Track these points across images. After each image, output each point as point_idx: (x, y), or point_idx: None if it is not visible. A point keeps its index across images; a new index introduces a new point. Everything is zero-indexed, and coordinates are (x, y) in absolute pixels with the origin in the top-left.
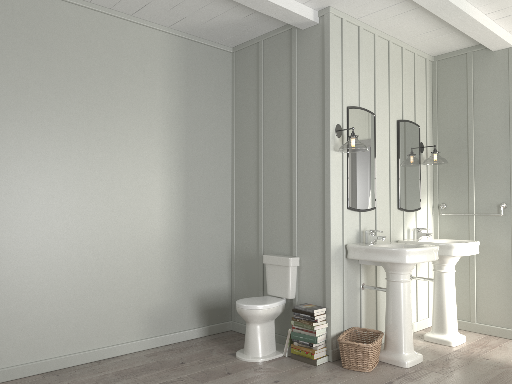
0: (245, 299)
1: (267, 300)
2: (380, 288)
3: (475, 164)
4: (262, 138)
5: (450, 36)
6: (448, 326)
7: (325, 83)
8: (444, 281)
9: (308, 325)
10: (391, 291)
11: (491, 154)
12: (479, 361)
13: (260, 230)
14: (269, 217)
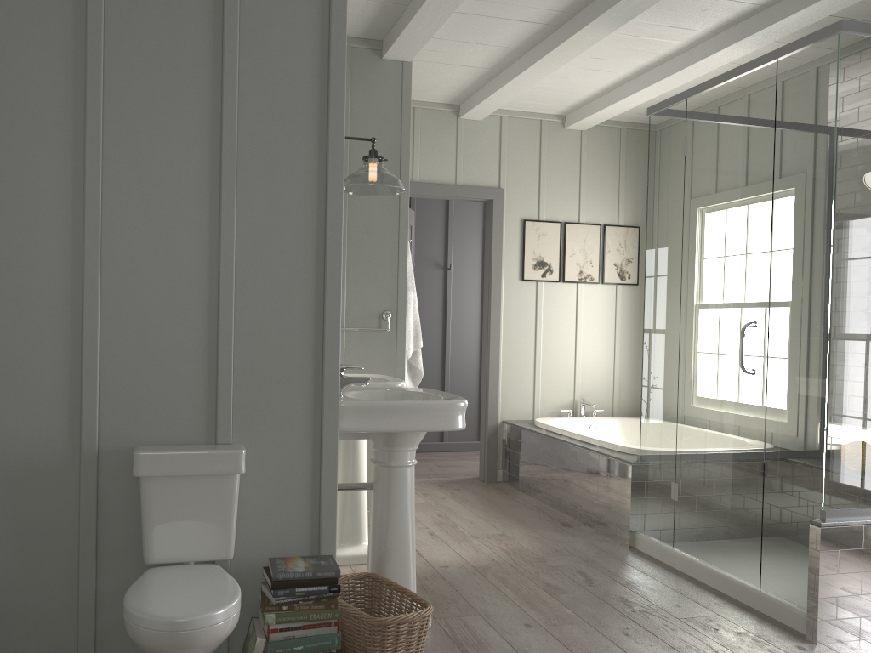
0: (137, 597)
1: (199, 581)
2: (357, 485)
3: (348, 243)
4: (101, 99)
5: (365, 6)
6: (365, 528)
7: (334, 13)
8: (360, 449)
9: (322, 610)
10: (396, 487)
11: (372, 229)
12: (446, 573)
13: (87, 379)
14: (126, 338)
